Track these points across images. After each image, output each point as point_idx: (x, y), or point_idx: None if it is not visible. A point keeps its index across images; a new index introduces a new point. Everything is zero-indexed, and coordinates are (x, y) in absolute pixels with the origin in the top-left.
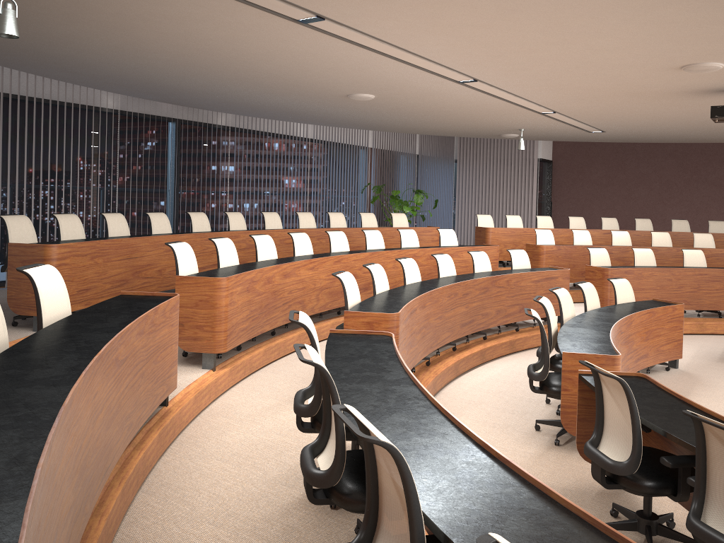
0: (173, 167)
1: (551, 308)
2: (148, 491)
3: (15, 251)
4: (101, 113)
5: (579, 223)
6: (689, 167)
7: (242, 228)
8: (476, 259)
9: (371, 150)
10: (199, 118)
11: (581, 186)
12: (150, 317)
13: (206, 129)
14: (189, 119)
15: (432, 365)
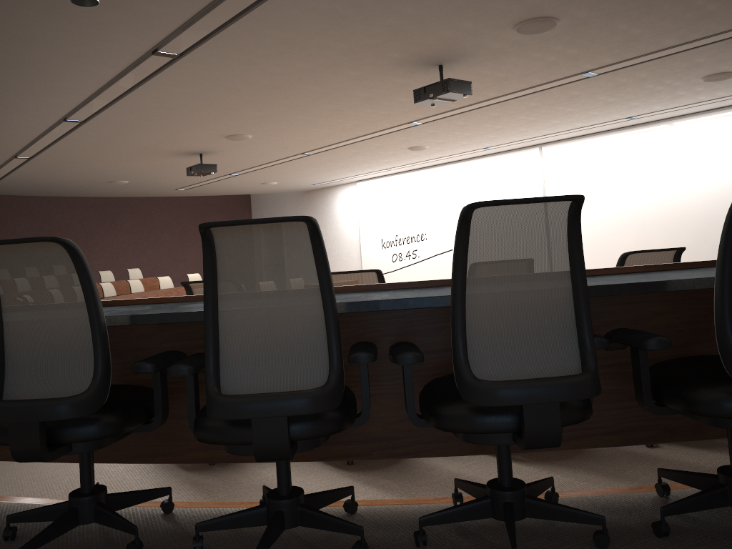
0: None
1: None
2: None
3: None
4: None
5: None
6: None
7: None
8: None
9: None
10: None
11: None
12: None
13: None
14: None
15: None
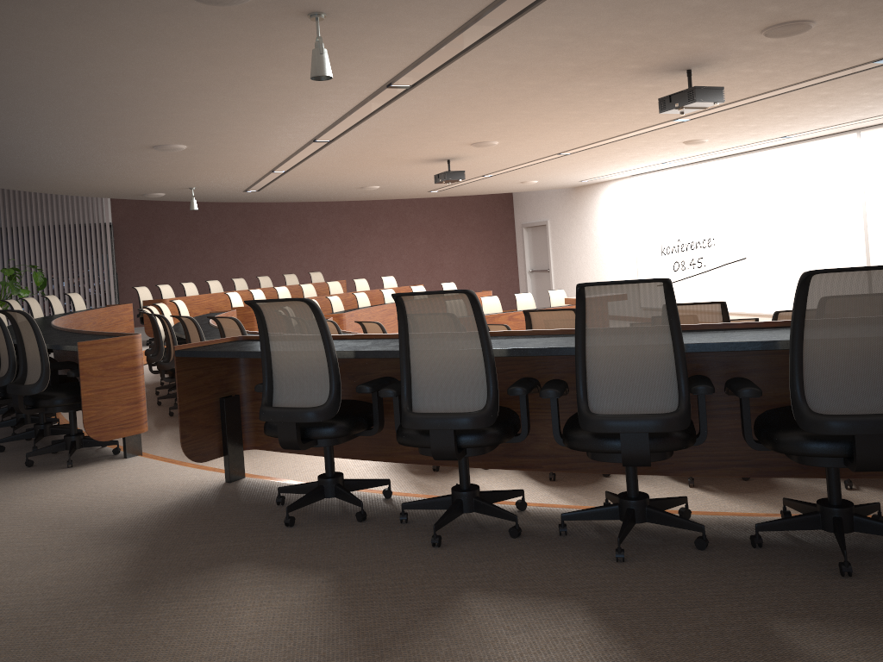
0: None
1: None
2: None
3: (92, 352)
4: None
5: (217, 287)
6: (259, 226)
7: None
8: None
9: None
10: None
11: (151, 252)
12: None
13: None
14: None
15: None
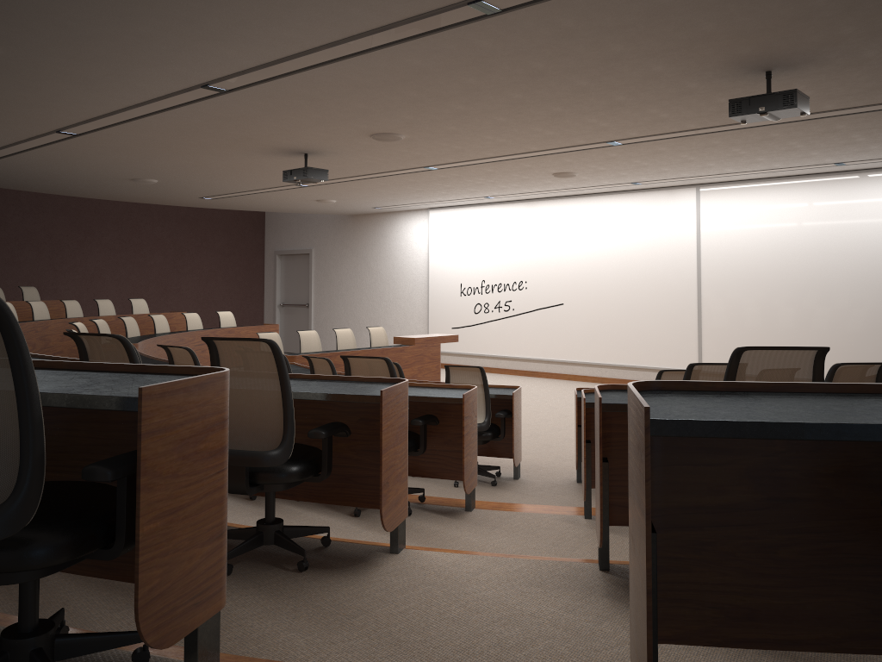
0: None
1: None
2: None
3: (164, 413)
4: None
5: None
6: None
7: None
8: None
9: None
10: None
11: None
12: None
13: None
14: None
15: None
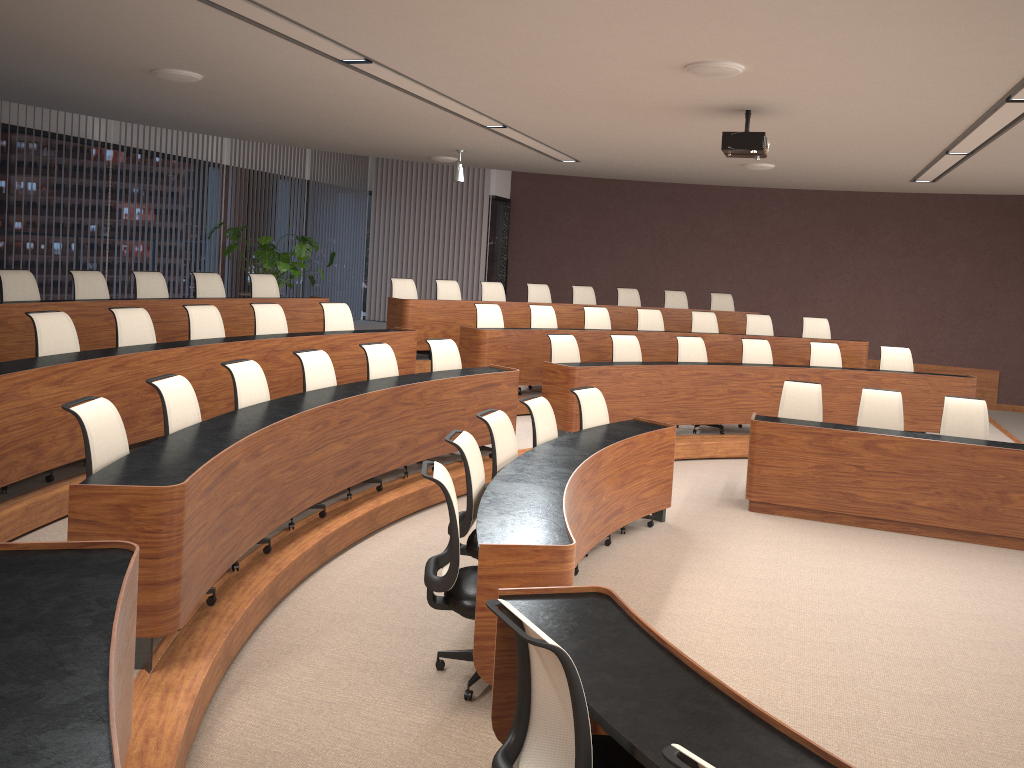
0: None
1: (476, 451)
2: None
3: None
4: None
5: (542, 294)
6: (690, 217)
7: None
8: (372, 358)
9: (229, 169)
10: None
11: (549, 238)
12: None
13: None
14: None
15: (277, 550)
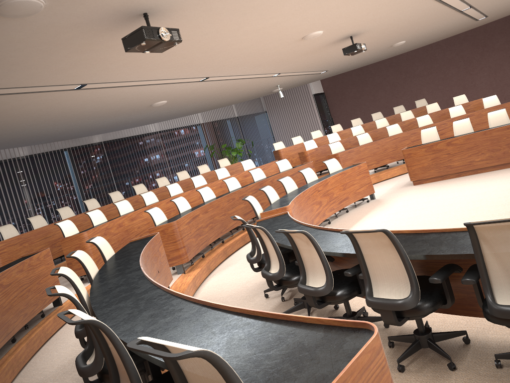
0: (74, 176)
1: (272, 190)
2: (48, 344)
3: None
4: (19, 160)
5: (338, 128)
6: (403, 70)
7: (121, 199)
8: (253, 174)
9: (204, 124)
10: (82, 143)
11: (345, 102)
12: (26, 262)
13: (89, 148)
14: (75, 145)
15: (227, 242)
